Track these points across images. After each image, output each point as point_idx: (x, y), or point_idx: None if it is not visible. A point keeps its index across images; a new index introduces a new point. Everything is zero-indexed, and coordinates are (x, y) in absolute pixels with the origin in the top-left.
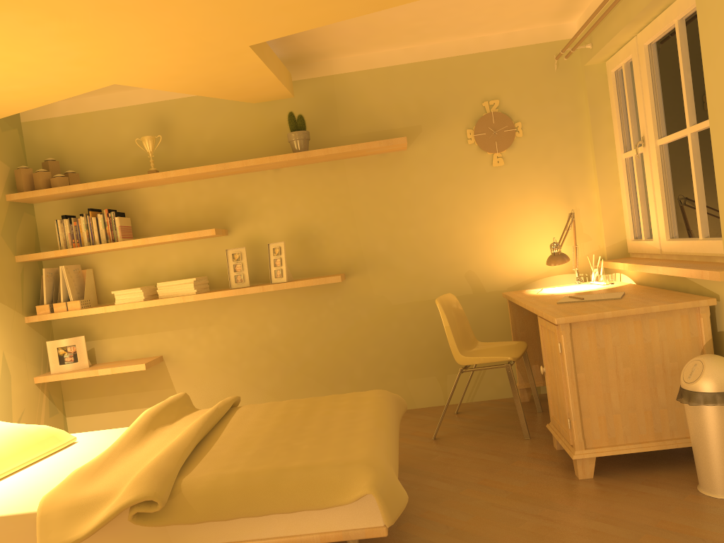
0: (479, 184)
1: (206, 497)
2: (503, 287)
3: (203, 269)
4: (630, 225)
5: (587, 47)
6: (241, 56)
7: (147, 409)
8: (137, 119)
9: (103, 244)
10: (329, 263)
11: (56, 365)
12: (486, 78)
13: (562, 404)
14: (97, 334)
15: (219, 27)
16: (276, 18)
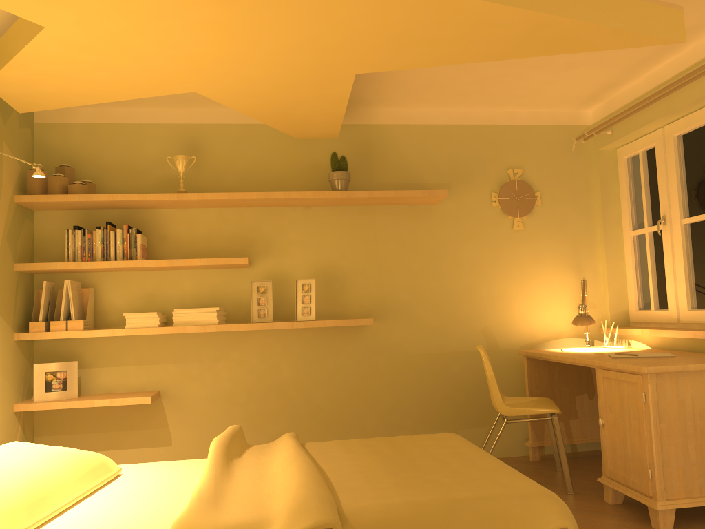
0: (499, 244)
1: (379, 528)
2: (515, 345)
3: (218, 300)
4: (635, 296)
5: (608, 132)
6: (337, 84)
7: (215, 439)
8: (166, 137)
9: (122, 261)
10: (350, 306)
11: (41, 392)
12: (512, 148)
13: (635, 455)
14: (87, 361)
15: (350, 48)
16: (407, 49)
